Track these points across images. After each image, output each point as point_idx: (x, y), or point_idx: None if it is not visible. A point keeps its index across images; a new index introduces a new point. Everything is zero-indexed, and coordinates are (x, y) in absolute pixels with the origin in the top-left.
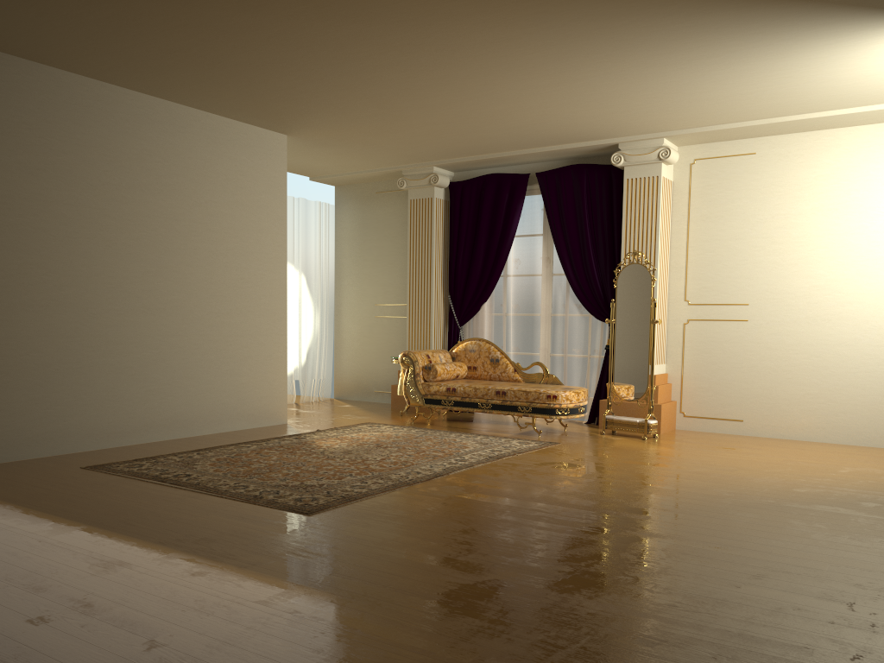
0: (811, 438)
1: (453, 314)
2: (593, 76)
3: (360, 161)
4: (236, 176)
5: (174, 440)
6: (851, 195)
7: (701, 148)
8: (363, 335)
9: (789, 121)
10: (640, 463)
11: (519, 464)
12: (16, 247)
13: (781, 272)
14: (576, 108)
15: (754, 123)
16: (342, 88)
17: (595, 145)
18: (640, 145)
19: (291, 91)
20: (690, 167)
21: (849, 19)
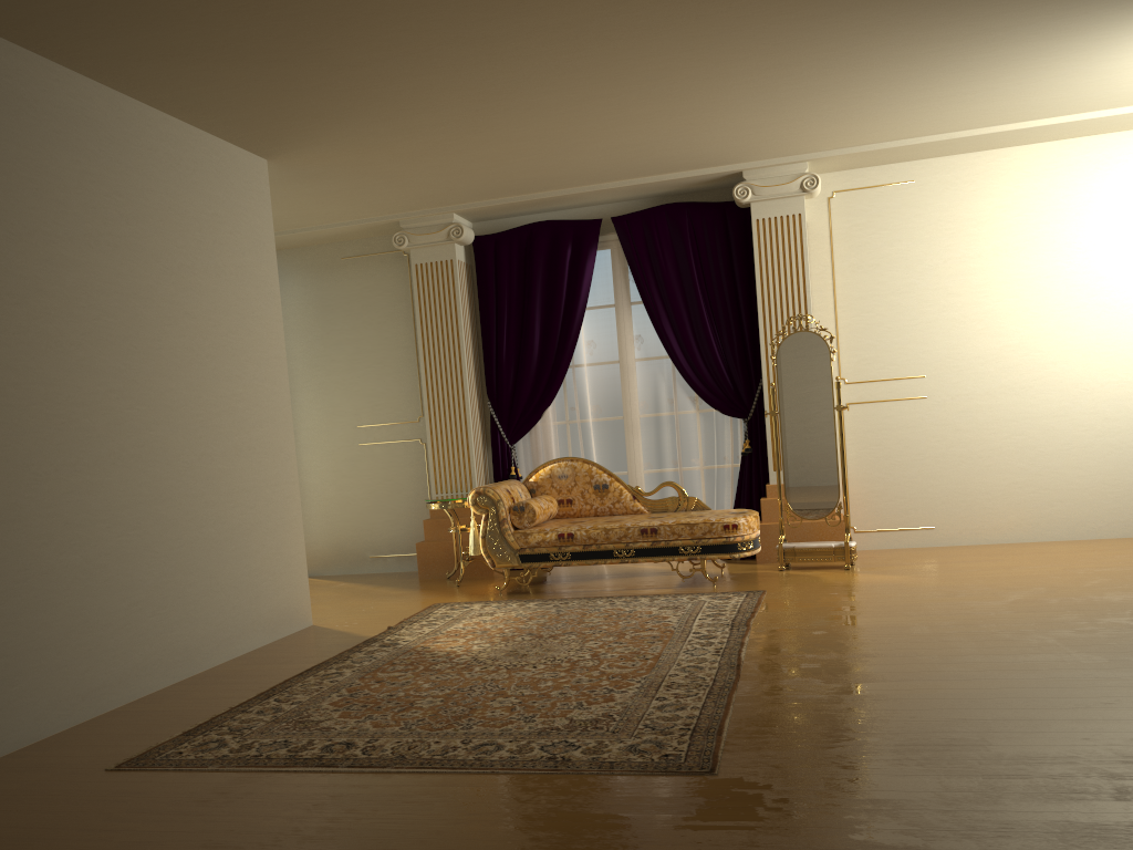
0: (1024, 538)
1: (498, 428)
2: (822, 58)
3: (342, 208)
4: (212, 224)
5: (183, 685)
6: (1040, 229)
7: (840, 177)
8: (342, 474)
9: (976, 135)
10: (927, 600)
11: (794, 629)
12: None
13: (963, 331)
14: (742, 113)
15: (931, 138)
16: (442, 69)
17: (710, 174)
18: (775, 172)
19: (351, 74)
20: (828, 201)
21: None
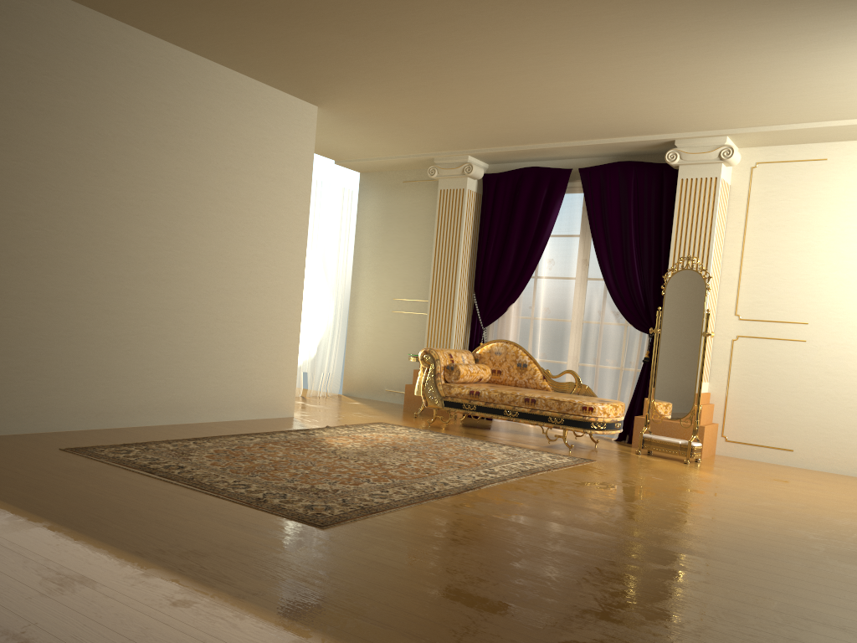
0: None
1: (477, 314)
2: (672, 50)
3: (391, 145)
4: (260, 144)
5: (170, 426)
6: None
7: (765, 151)
8: (378, 330)
9: None
10: (693, 490)
11: (557, 482)
12: (10, 194)
13: (848, 290)
14: (640, 92)
15: (832, 123)
16: (386, 48)
17: (648, 140)
18: (700, 143)
19: (329, 49)
20: (750, 170)
21: None
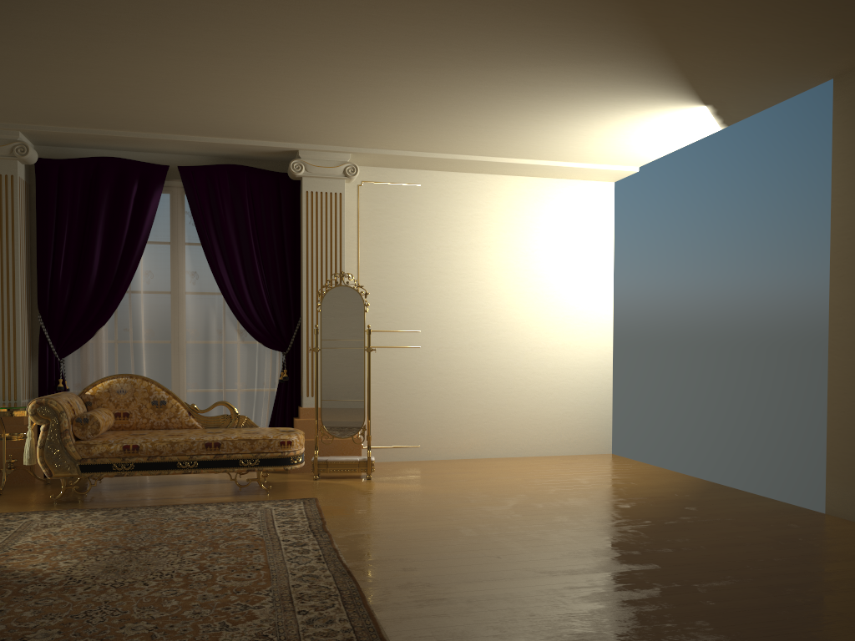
0: (479, 455)
1: (48, 342)
2: (407, 71)
3: None
4: None
5: None
6: (500, 235)
7: (368, 171)
8: None
9: (470, 160)
10: (452, 506)
11: (369, 534)
12: None
13: (447, 301)
14: (324, 101)
15: (441, 155)
16: None
17: (272, 147)
18: (325, 156)
19: None
20: (357, 188)
21: (660, 84)
